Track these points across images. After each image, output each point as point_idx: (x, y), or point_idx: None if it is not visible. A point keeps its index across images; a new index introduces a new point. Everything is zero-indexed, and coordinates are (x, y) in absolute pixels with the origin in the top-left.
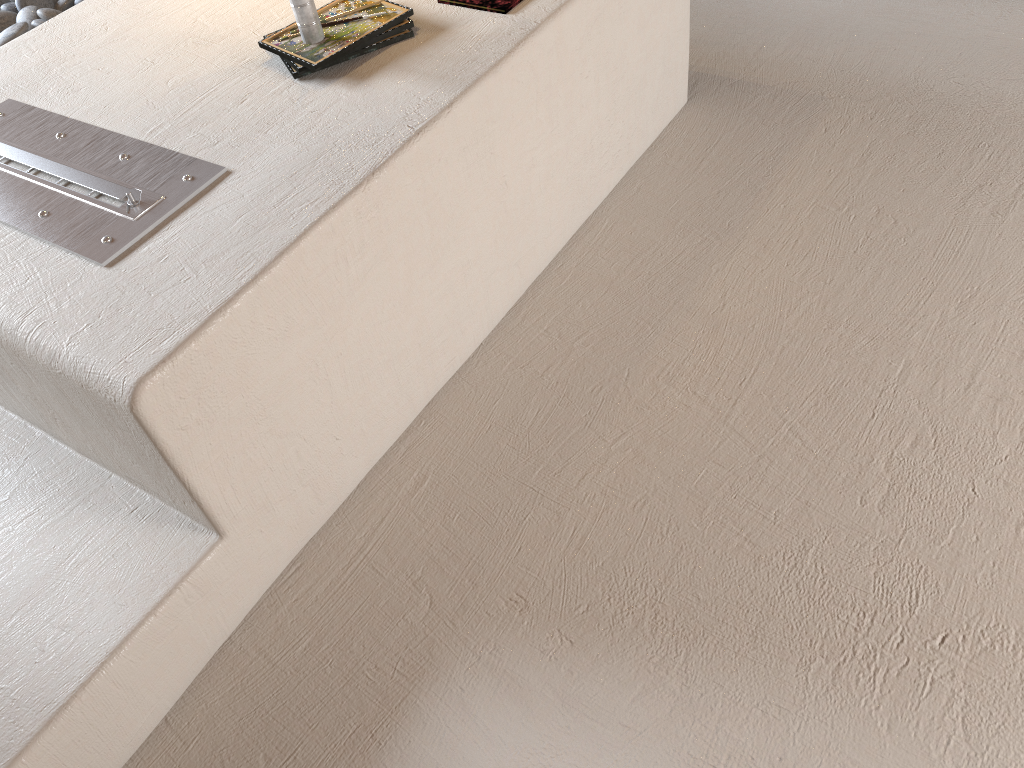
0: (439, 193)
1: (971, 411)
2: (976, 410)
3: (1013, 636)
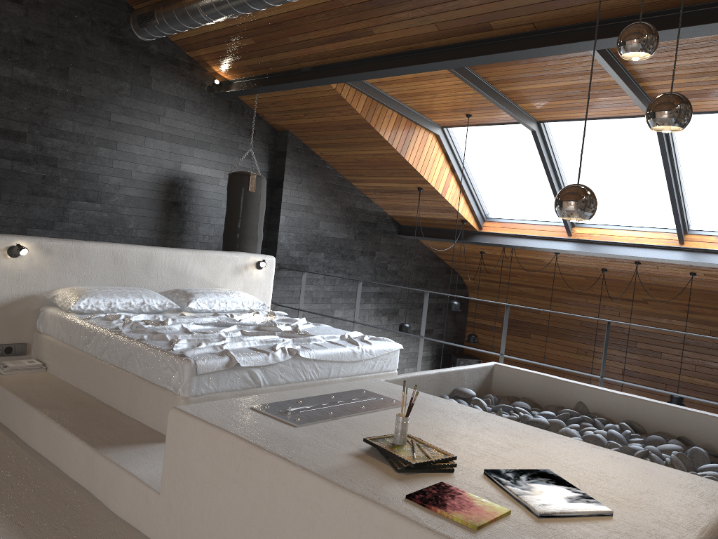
0: (277, 499)
1: None
2: None
3: None
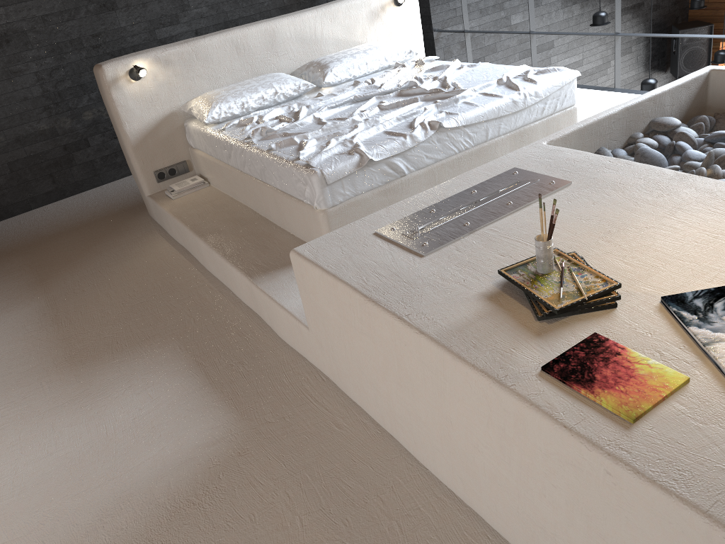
0: (403, 358)
1: None
2: None
3: None
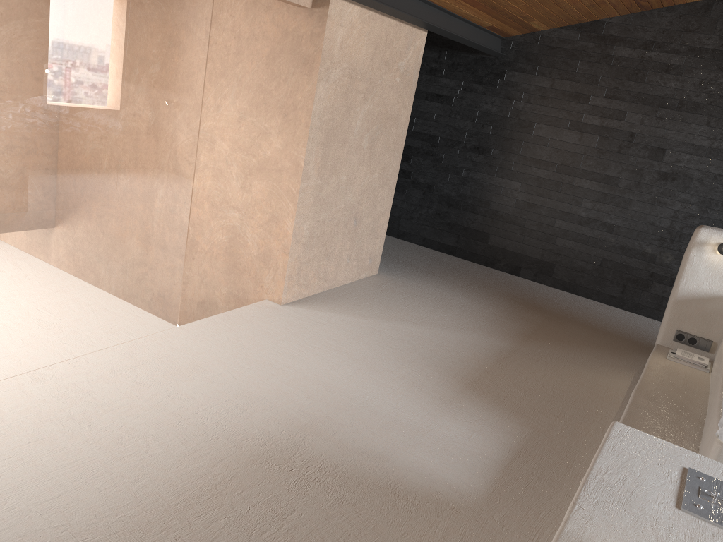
0: None
1: (225, 540)
2: (222, 540)
3: (266, 465)
